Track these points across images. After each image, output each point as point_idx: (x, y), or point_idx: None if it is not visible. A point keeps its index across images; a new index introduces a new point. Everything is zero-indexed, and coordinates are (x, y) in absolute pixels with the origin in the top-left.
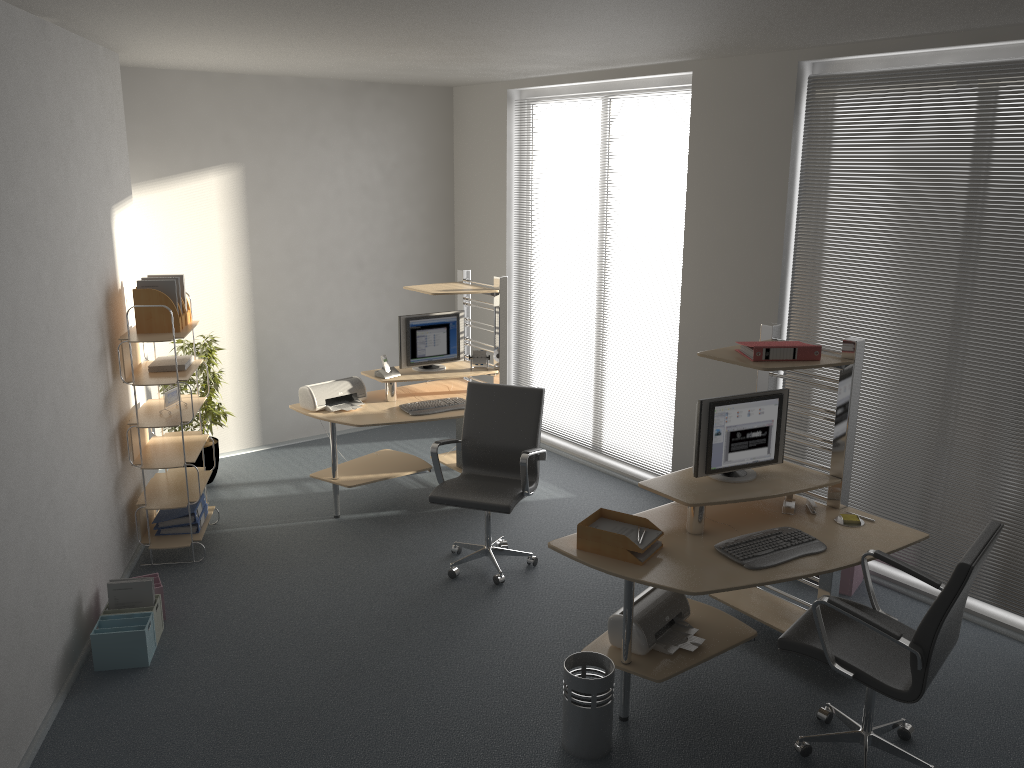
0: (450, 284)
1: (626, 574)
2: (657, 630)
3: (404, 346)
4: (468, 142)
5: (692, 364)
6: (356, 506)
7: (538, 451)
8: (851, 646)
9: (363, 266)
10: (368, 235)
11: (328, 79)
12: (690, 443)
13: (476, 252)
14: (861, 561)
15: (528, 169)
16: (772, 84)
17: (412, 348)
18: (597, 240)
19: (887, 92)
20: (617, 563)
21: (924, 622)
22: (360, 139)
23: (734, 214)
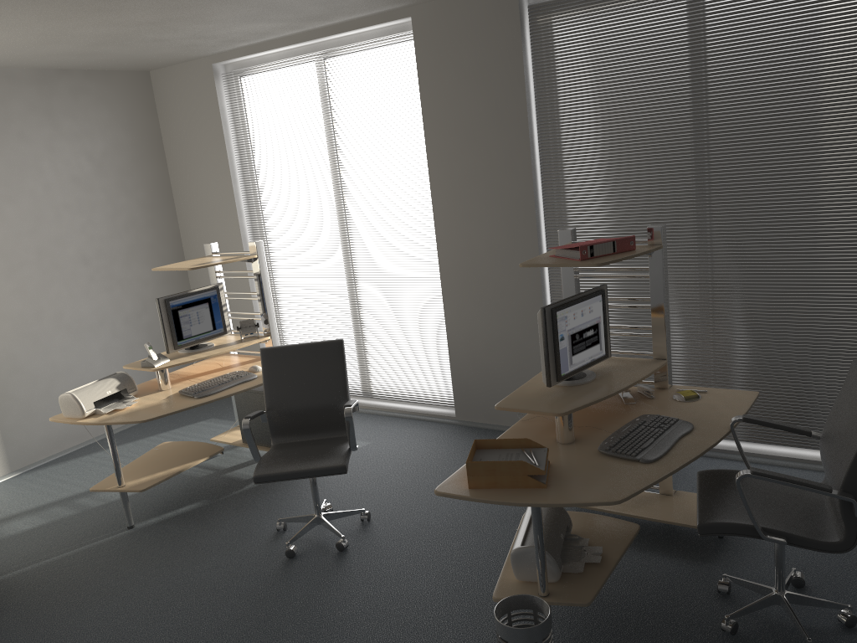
0: (201, 259)
1: (539, 501)
2: (560, 551)
3: (168, 329)
4: (177, 123)
5: (458, 293)
6: (148, 510)
7: (355, 402)
8: (765, 512)
9: (89, 261)
10: (89, 228)
11: (14, 68)
12: (469, 367)
13: (205, 230)
14: (731, 429)
15: (247, 140)
16: (495, 16)
17: (177, 330)
18: (334, 196)
19: (607, 8)
20: (521, 492)
21: (851, 468)
22: (62, 129)
23: (477, 144)
